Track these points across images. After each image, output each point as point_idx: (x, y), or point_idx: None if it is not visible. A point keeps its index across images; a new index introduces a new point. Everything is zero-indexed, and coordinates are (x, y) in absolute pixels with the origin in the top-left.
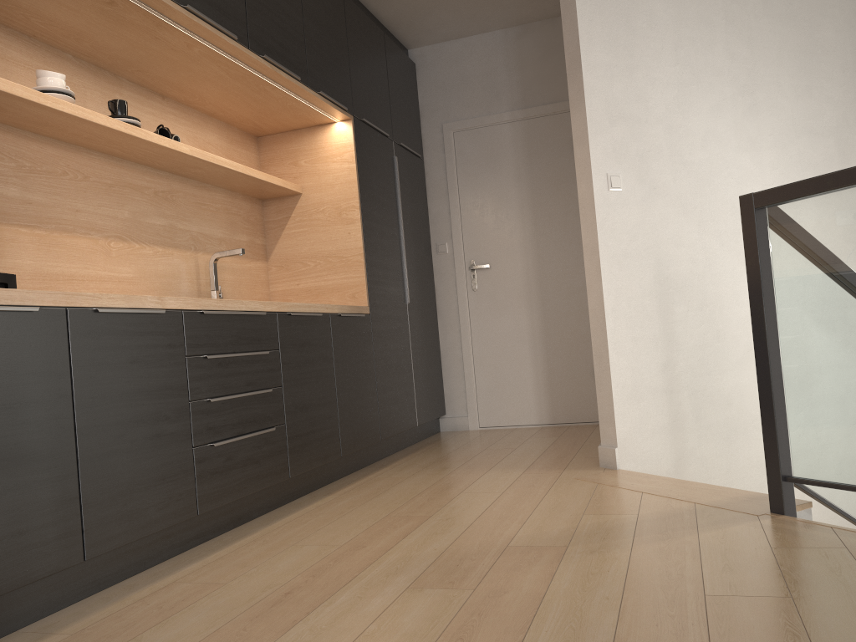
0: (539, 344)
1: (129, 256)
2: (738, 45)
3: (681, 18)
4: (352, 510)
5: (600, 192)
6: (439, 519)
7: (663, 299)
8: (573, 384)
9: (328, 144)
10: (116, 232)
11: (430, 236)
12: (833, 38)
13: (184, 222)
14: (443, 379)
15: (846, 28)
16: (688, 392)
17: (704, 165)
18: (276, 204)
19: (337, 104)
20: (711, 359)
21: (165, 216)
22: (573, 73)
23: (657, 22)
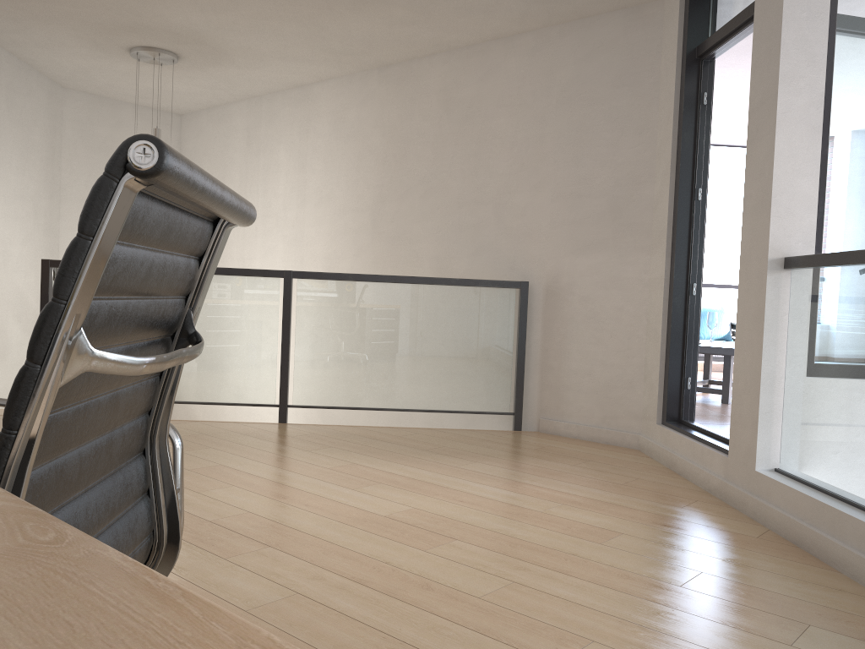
0: None
1: None
2: None
3: None
4: None
5: None
6: None
7: None
8: None
9: None
10: None
11: None
12: (39, 140)
13: None
14: None
15: (45, 135)
16: None
17: None
18: None
19: None
20: None
21: None
22: None
23: None
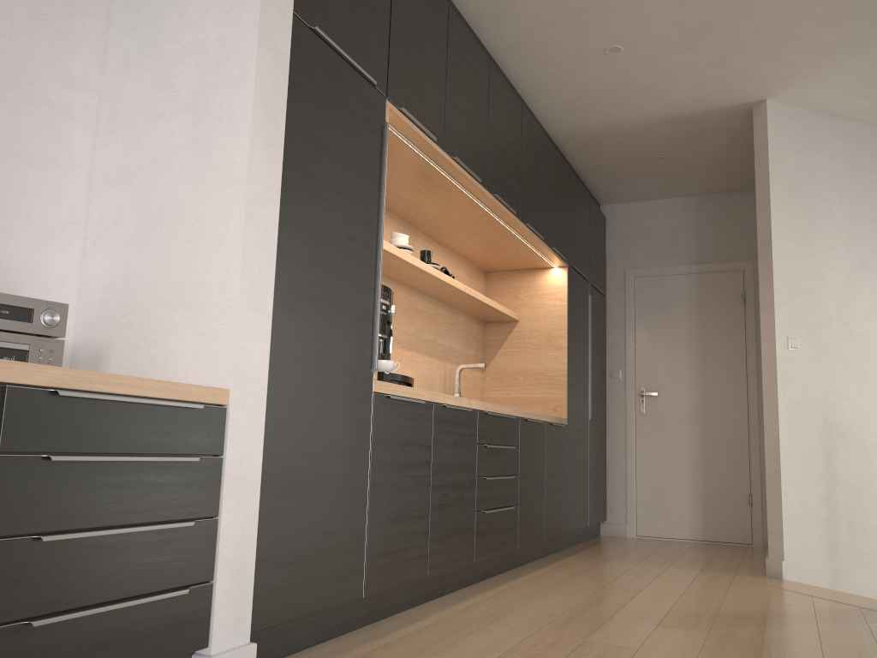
0: (698, 468)
1: (411, 362)
2: None
3: (853, 216)
4: (571, 579)
5: (781, 350)
6: (649, 592)
7: (827, 442)
8: (726, 507)
9: (545, 284)
10: (406, 344)
11: (605, 363)
12: None
13: (441, 338)
14: (606, 488)
15: None
16: (845, 523)
17: (867, 335)
18: (496, 327)
19: (560, 256)
20: (866, 497)
21: (431, 332)
22: (763, 254)
23: (833, 218)
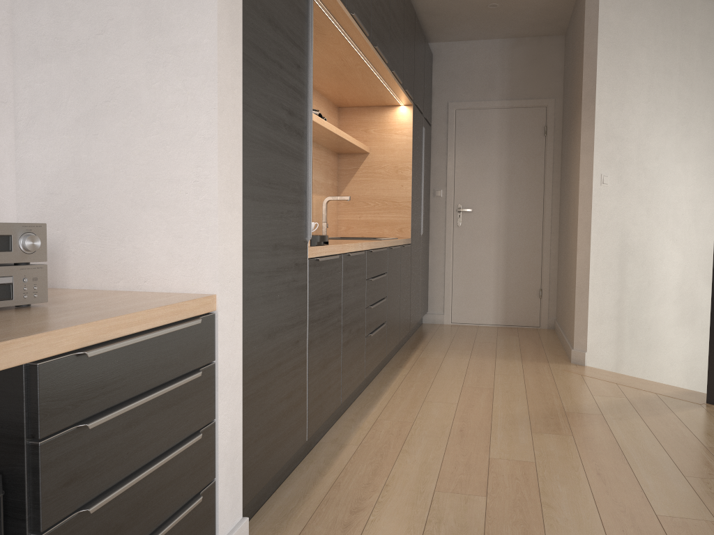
0: (501, 269)
1: None
2: (684, 90)
3: (654, 70)
4: (433, 380)
5: (596, 186)
6: (501, 391)
7: (622, 259)
8: (522, 299)
9: (392, 120)
10: None
11: (430, 184)
12: None
13: None
14: (428, 286)
15: None
16: (628, 319)
17: (655, 171)
18: (348, 158)
19: (409, 96)
20: (643, 299)
21: None
22: (587, 103)
23: (641, 72)
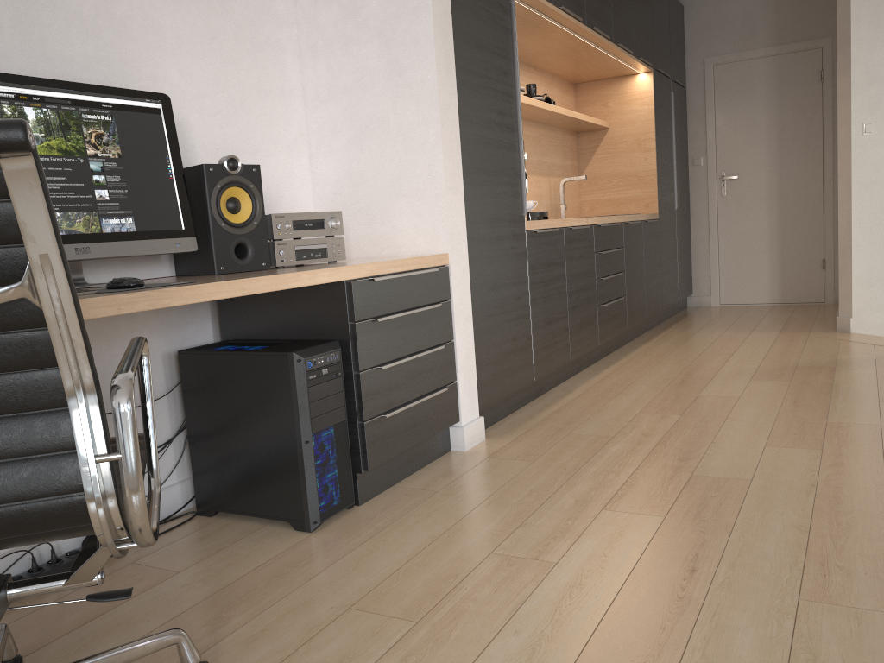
0: (775, 241)
1: None
2: None
3: None
4: (674, 349)
5: (856, 137)
6: (740, 354)
7: None
8: (801, 273)
9: (632, 90)
10: None
11: (687, 152)
12: None
13: (544, 157)
14: (691, 266)
15: None
16: None
17: None
18: (588, 135)
19: (646, 63)
20: None
21: (537, 154)
22: (842, 46)
23: None
